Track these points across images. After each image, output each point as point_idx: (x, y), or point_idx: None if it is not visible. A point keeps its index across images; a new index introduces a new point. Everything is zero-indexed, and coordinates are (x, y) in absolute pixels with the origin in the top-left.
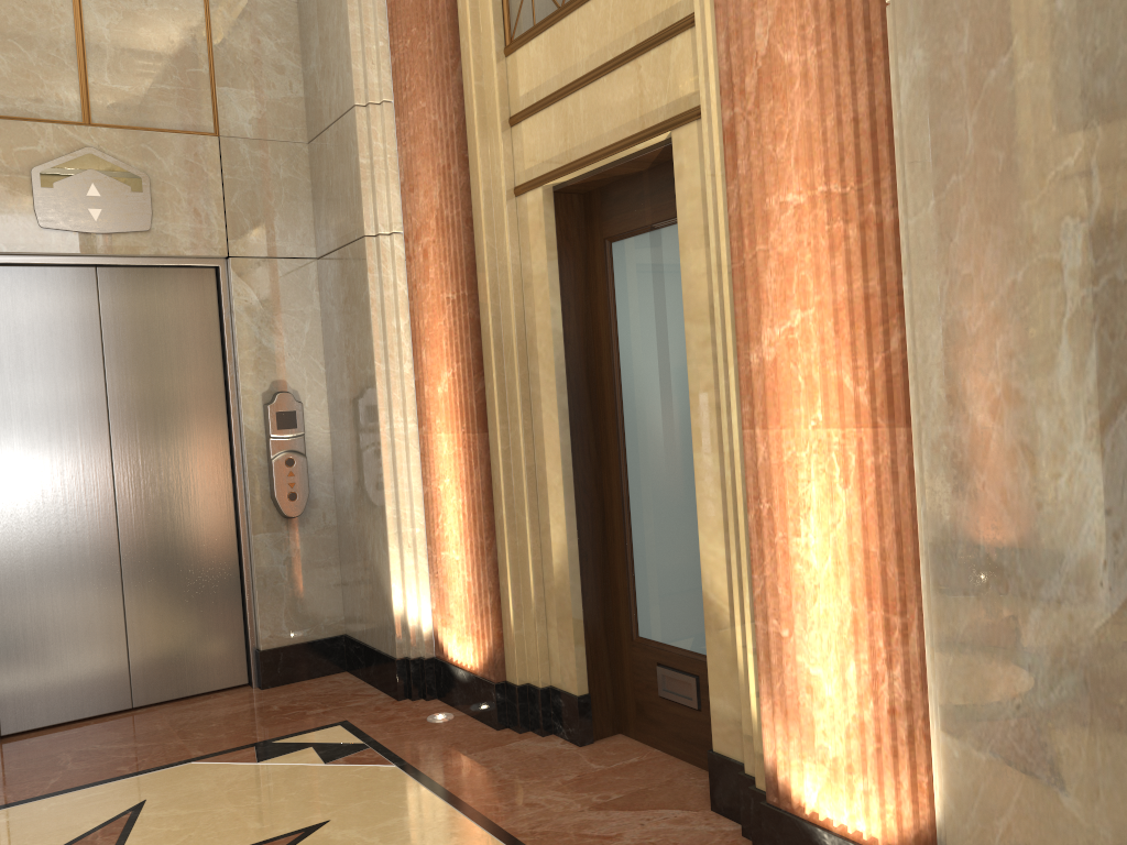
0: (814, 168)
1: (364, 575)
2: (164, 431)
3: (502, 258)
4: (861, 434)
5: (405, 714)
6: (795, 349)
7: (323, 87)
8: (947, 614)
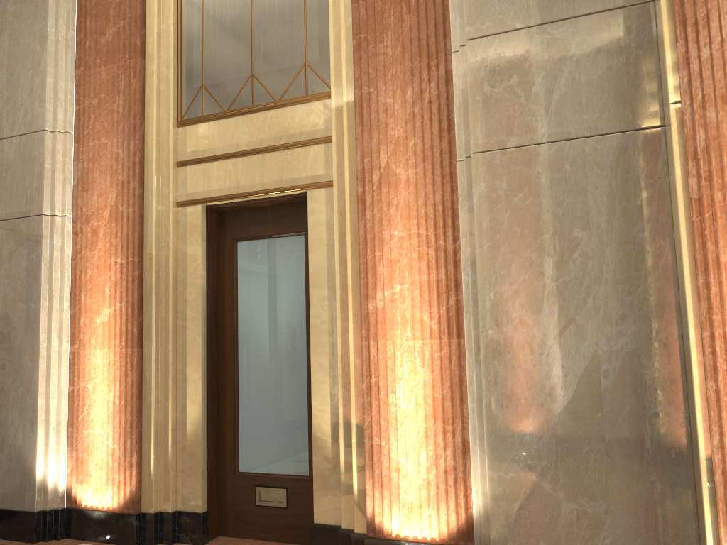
0: (411, 222)
1: (0, 454)
2: None
3: (164, 241)
4: (432, 342)
5: None
6: (396, 302)
7: (5, 111)
8: (491, 416)
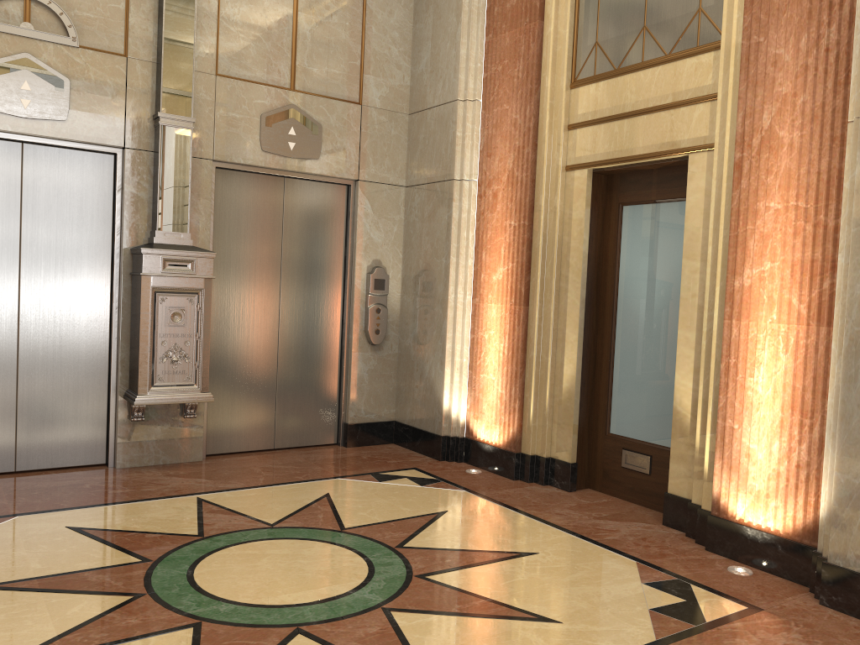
0: (789, 192)
1: (419, 385)
2: (309, 283)
3: (552, 205)
4: (798, 328)
5: (450, 468)
6: (763, 281)
7: (429, 83)
8: (846, 415)
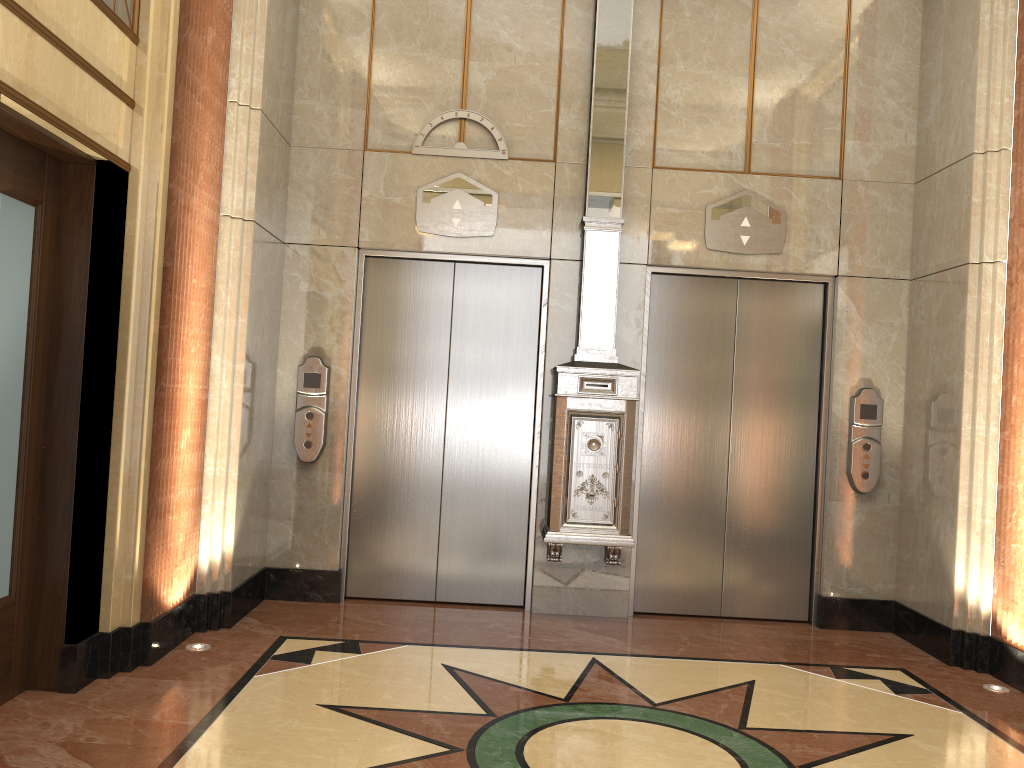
0: None
1: (924, 553)
2: (769, 408)
3: None
4: None
5: (959, 677)
6: None
7: (938, 137)
8: None
